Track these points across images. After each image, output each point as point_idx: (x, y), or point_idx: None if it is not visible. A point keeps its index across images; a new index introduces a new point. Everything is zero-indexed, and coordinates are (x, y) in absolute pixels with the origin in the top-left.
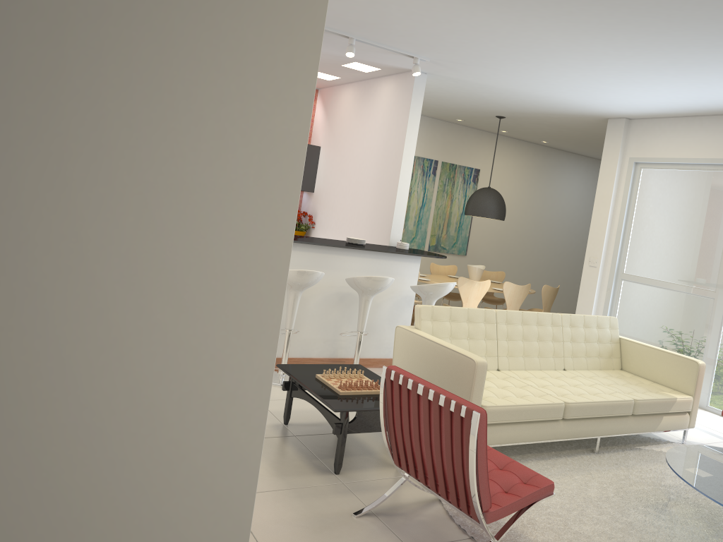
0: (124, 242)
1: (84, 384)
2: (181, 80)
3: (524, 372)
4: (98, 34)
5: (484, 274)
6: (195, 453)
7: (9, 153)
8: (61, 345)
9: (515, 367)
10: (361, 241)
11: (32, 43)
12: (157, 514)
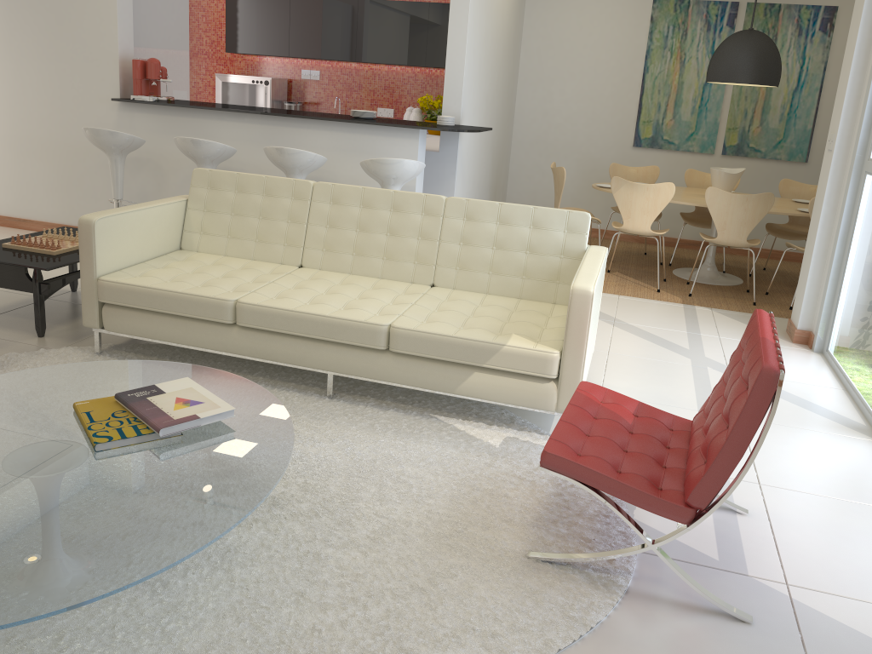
0: None
1: None
2: None
3: (338, 275)
4: None
5: (799, 190)
6: None
7: None
8: None
9: (332, 267)
10: (363, 114)
11: None
12: None
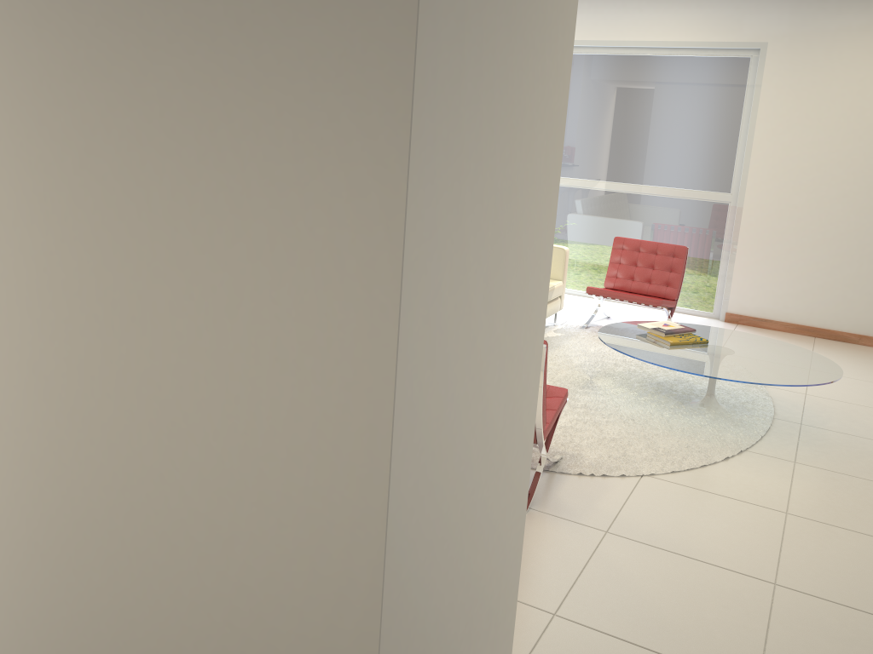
0: (485, 261)
1: (463, 420)
2: (517, 68)
3: None
4: (480, 26)
5: None
6: (508, 454)
7: (433, 186)
8: (454, 386)
9: None
10: None
11: (448, 46)
12: (491, 523)
